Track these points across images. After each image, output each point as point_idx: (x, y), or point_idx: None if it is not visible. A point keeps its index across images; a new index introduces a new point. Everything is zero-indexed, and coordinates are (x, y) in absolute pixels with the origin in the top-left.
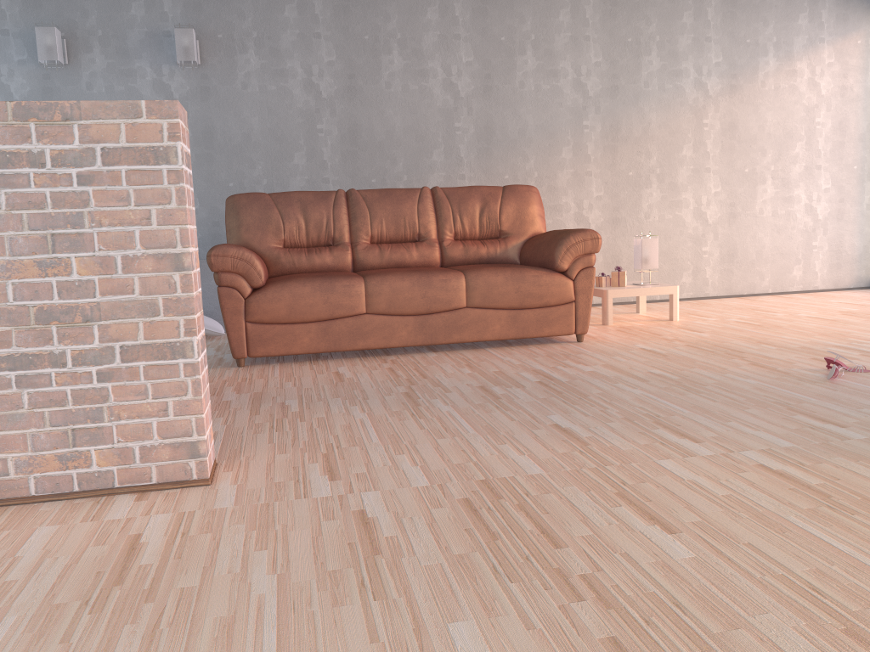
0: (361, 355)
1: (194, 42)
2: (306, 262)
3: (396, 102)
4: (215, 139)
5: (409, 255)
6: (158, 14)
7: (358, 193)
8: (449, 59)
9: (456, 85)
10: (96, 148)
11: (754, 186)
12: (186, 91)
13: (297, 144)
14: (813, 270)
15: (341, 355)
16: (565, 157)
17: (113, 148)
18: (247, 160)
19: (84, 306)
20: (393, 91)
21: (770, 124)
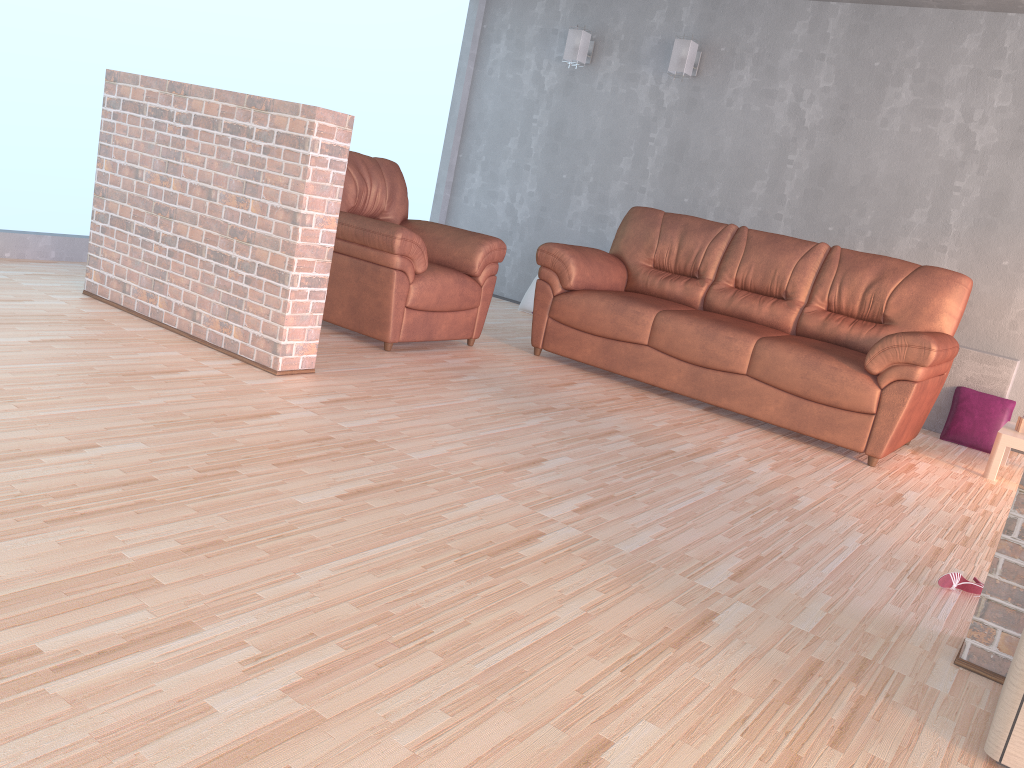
0: (642, 386)
1: (687, 54)
2: (656, 286)
3: (887, 143)
4: (685, 152)
5: (757, 310)
6: (674, 23)
7: (745, 232)
8: (974, 101)
9: (973, 134)
10: (274, 132)
11: None
12: (675, 101)
13: (761, 172)
14: None
15: (628, 380)
16: None
17: (282, 133)
18: (708, 179)
19: (249, 232)
20: (888, 130)
21: None
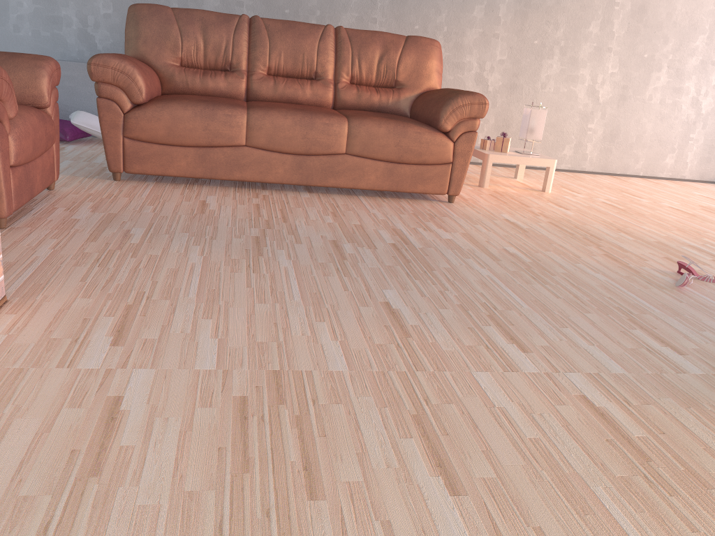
0: (238, 185)
1: None
2: (199, 84)
3: None
4: None
5: (302, 93)
6: None
7: (261, 21)
8: None
9: None
10: None
11: (649, 72)
12: None
13: None
14: (684, 160)
15: (219, 182)
16: (476, 16)
17: None
18: None
19: None
20: None
21: (678, 13)
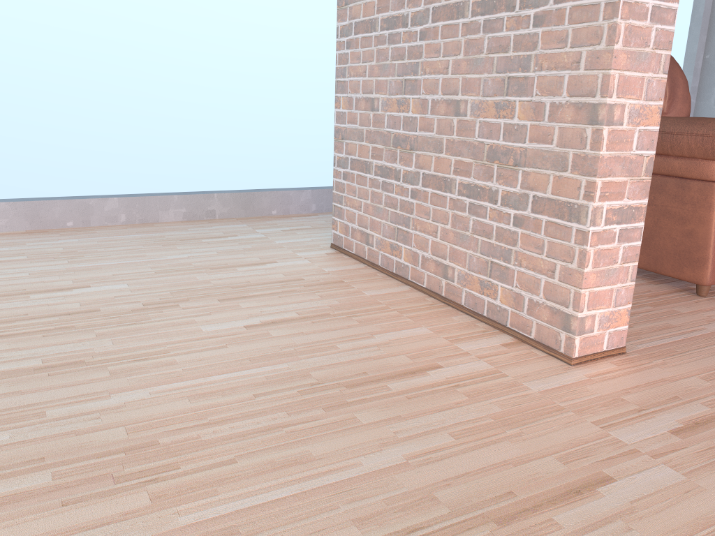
0: None
1: None
2: None
3: None
4: None
5: None
6: None
7: None
8: None
9: None
10: None
11: None
12: None
13: None
14: None
15: None
16: None
17: None
18: None
19: (516, 151)
20: None
21: None
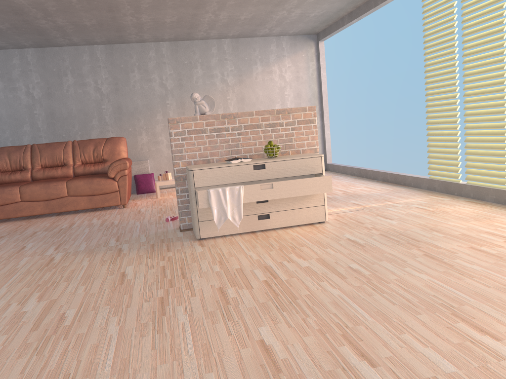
0: (24, 219)
1: None
2: (8, 178)
3: (72, 98)
4: None
5: (56, 173)
6: None
7: (36, 145)
8: (96, 77)
9: (101, 88)
10: None
11: None
12: None
13: (25, 121)
14: None
15: (16, 219)
16: (159, 118)
17: None
18: (1, 130)
19: None
20: (70, 93)
21: (261, 96)
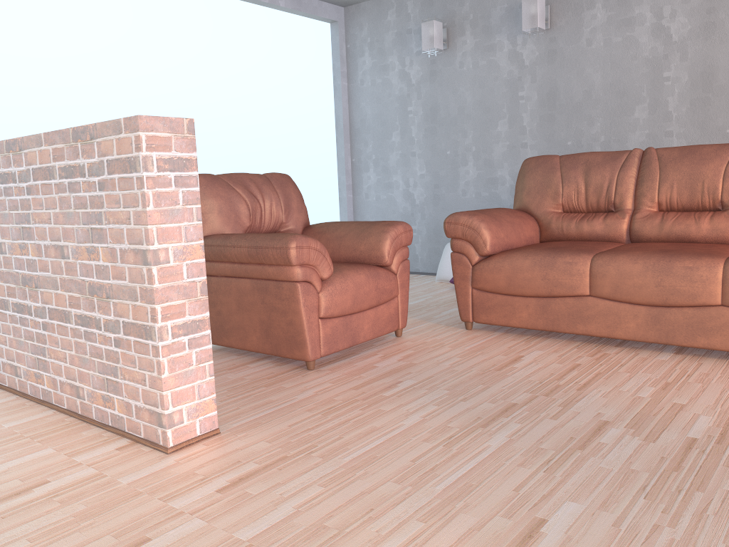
0: (592, 339)
1: (537, 9)
2: (574, 229)
3: None
4: (557, 100)
5: (695, 228)
6: None
7: (653, 152)
8: None
9: None
10: (104, 161)
11: None
12: (535, 56)
13: (639, 97)
14: None
15: (574, 335)
16: None
17: (111, 160)
18: (586, 118)
19: (106, 286)
20: None
21: None
